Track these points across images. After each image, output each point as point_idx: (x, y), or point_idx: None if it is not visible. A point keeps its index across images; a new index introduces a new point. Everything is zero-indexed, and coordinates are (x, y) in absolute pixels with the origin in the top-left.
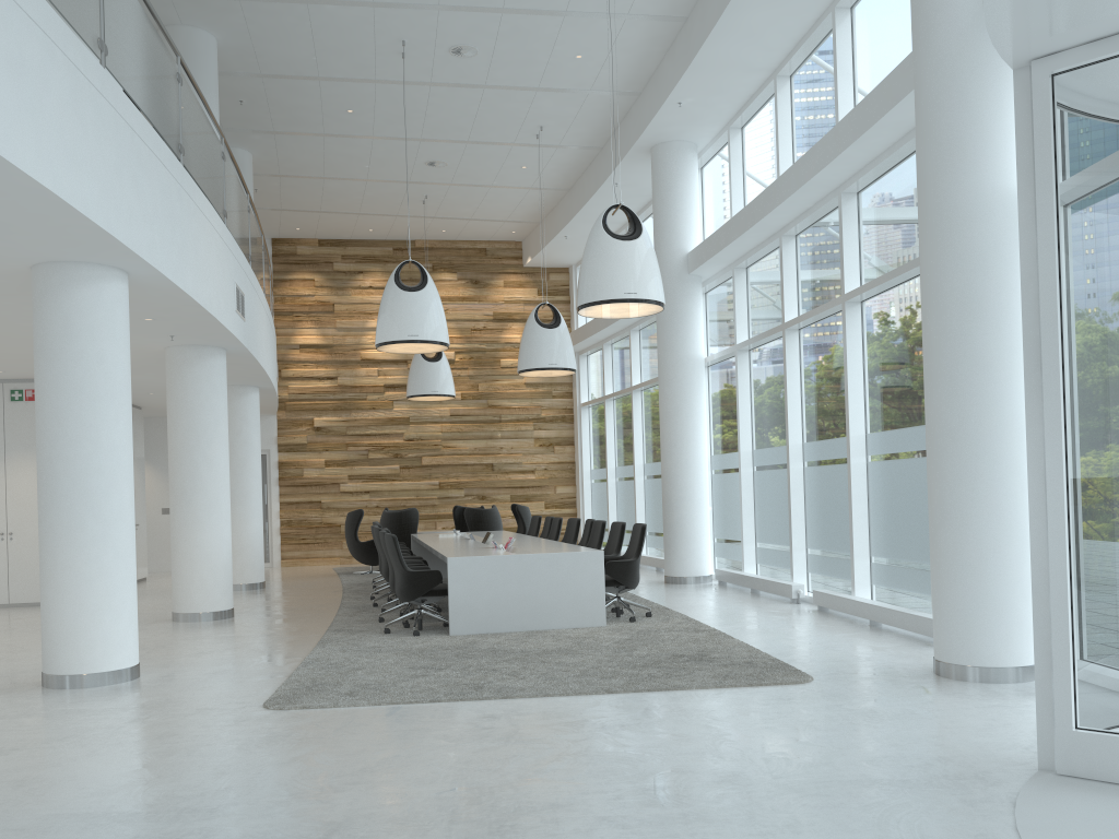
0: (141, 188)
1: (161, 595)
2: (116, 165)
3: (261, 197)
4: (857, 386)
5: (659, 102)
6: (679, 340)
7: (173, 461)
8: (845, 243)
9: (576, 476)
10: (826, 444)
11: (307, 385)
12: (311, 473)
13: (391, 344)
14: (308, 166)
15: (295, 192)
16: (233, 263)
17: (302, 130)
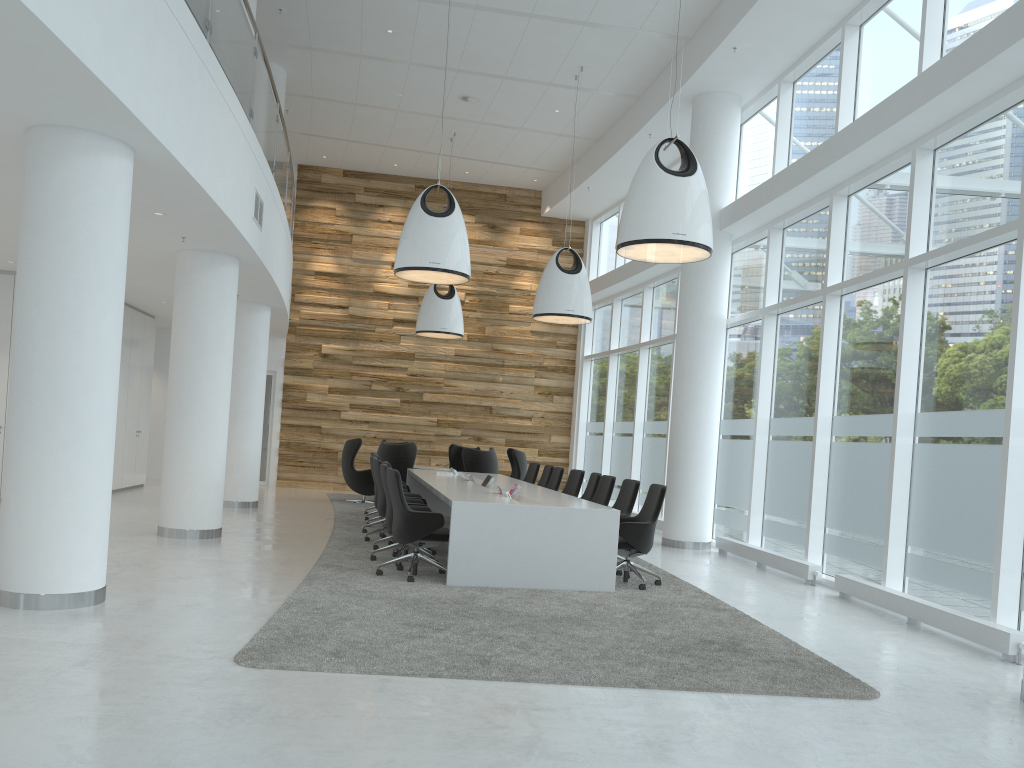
0: (155, 50)
1: (153, 505)
2: (126, 13)
3: (292, 119)
4: (911, 360)
5: (712, 45)
6: (703, 298)
7: (173, 369)
8: (915, 203)
9: (571, 427)
10: (863, 419)
11: (318, 311)
12: (314, 398)
13: (411, 270)
14: (341, 90)
15: (325, 117)
16: (254, 167)
17: (339, 48)
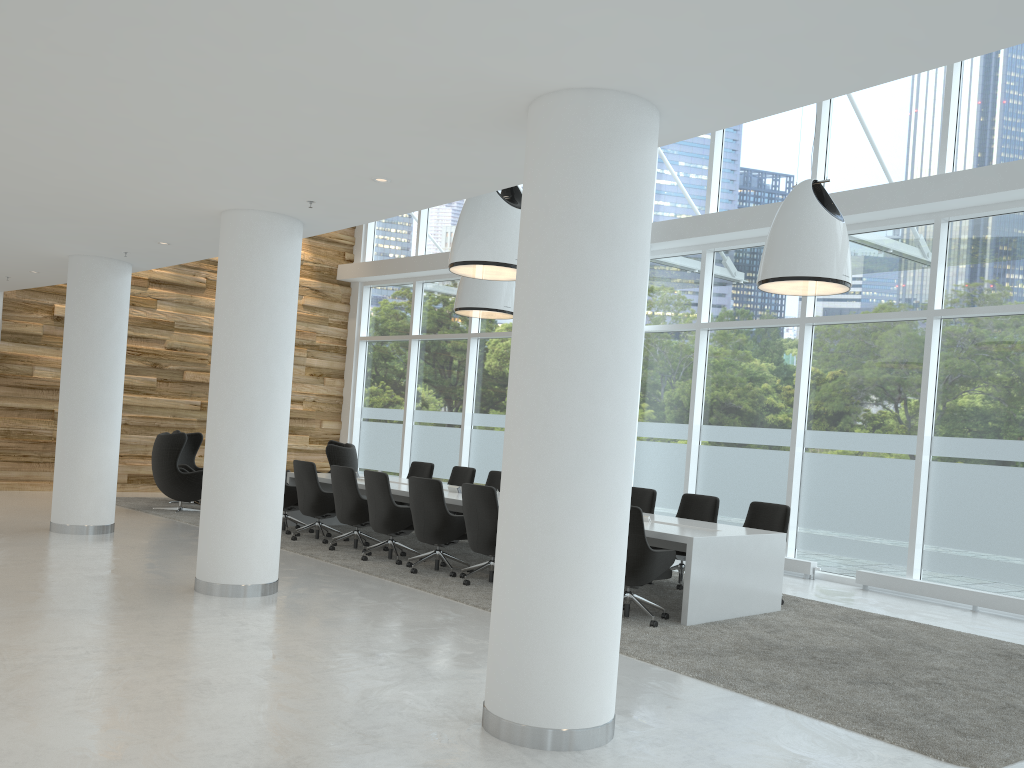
0: None
1: None
2: None
3: None
4: (931, 393)
5: None
6: None
7: (237, 371)
8: (938, 264)
9: (343, 412)
10: (853, 436)
11: None
12: (45, 374)
13: (492, 265)
14: None
15: None
16: None
17: None
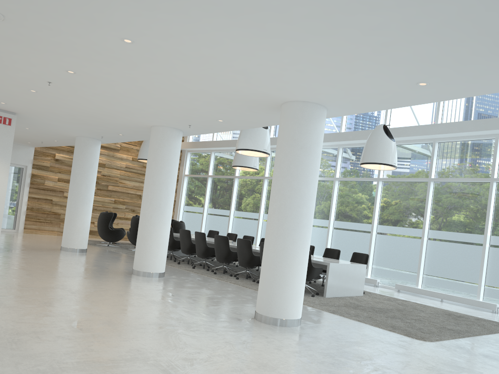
0: None
1: (39, 251)
2: None
3: None
4: (429, 212)
5: None
6: None
7: (155, 188)
8: (433, 159)
9: (175, 207)
10: (397, 228)
11: None
12: (49, 183)
13: (253, 151)
14: None
15: None
16: None
17: None
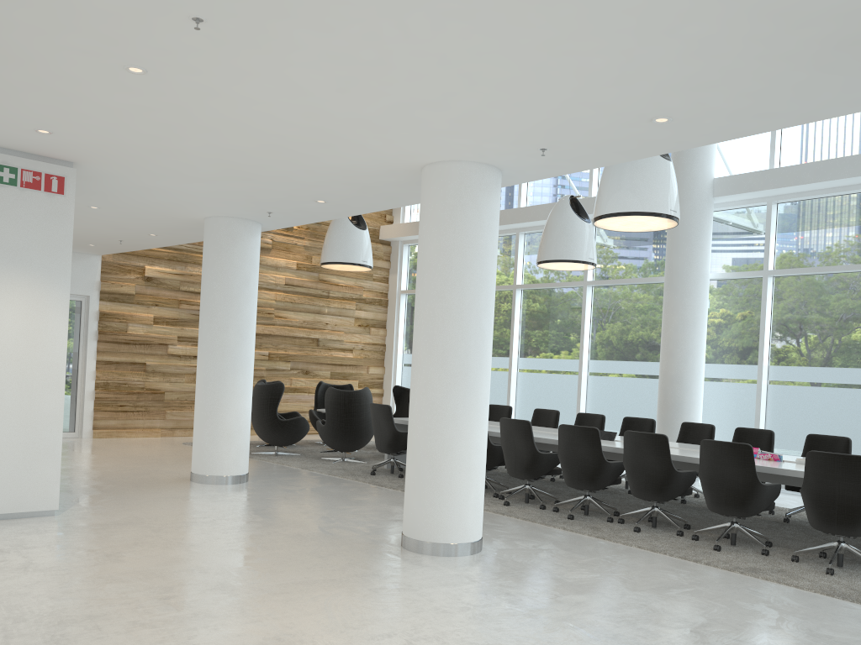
0: None
1: (148, 493)
2: None
3: None
4: None
5: None
6: (703, 256)
7: (451, 326)
8: None
9: (386, 359)
10: None
11: None
12: (138, 330)
13: (647, 216)
14: None
15: None
16: None
17: None
